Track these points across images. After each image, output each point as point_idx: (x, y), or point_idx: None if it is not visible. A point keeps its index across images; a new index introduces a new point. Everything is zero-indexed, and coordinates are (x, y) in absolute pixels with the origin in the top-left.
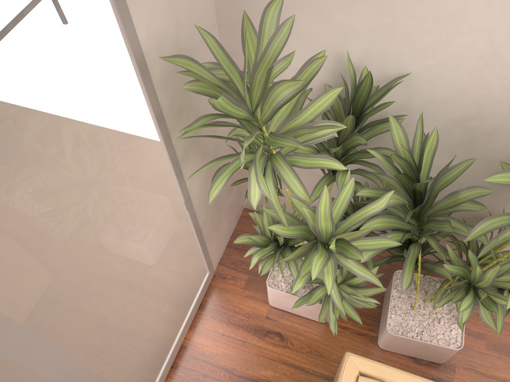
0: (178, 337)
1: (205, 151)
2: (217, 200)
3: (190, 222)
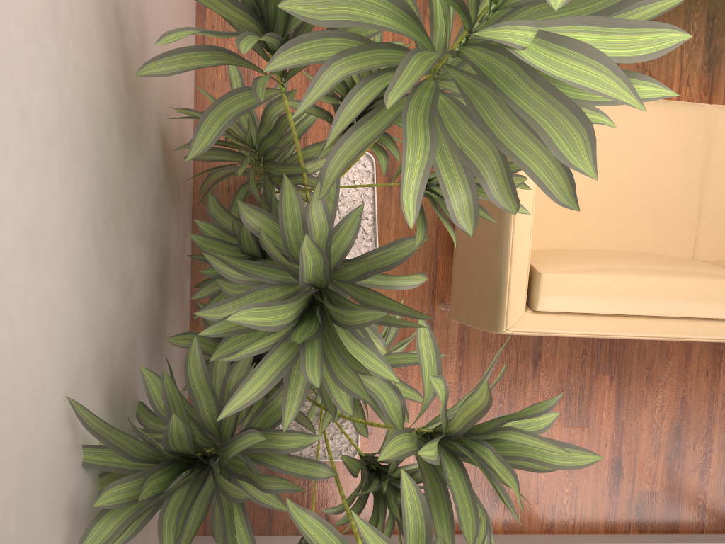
0: None
1: None
2: None
3: None
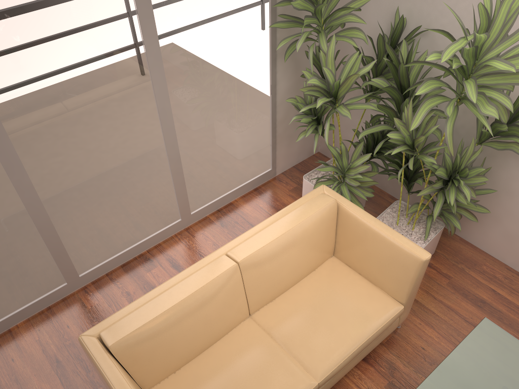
0: (230, 191)
1: (298, 66)
2: None
3: (270, 106)
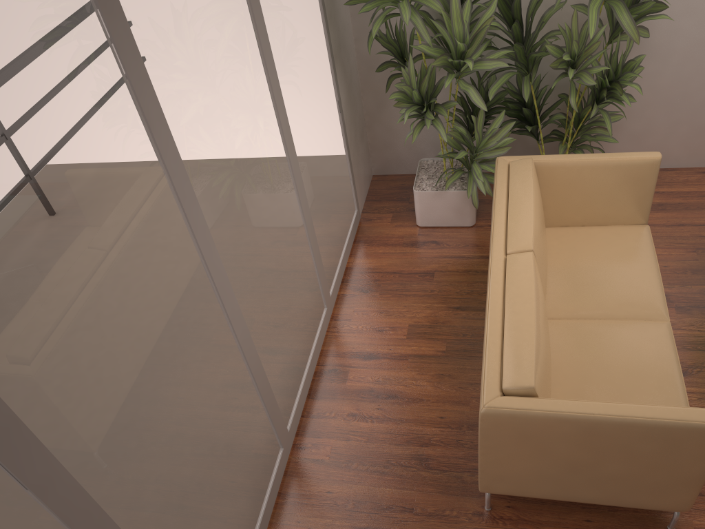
0: (343, 252)
1: (345, 71)
2: (355, 135)
3: (342, 129)
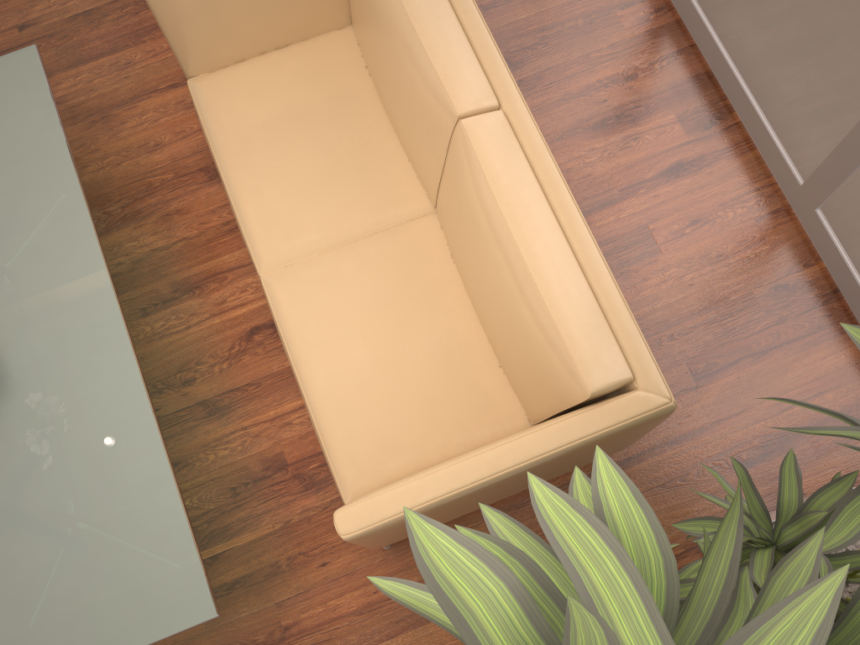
0: None
1: None
2: None
3: None
